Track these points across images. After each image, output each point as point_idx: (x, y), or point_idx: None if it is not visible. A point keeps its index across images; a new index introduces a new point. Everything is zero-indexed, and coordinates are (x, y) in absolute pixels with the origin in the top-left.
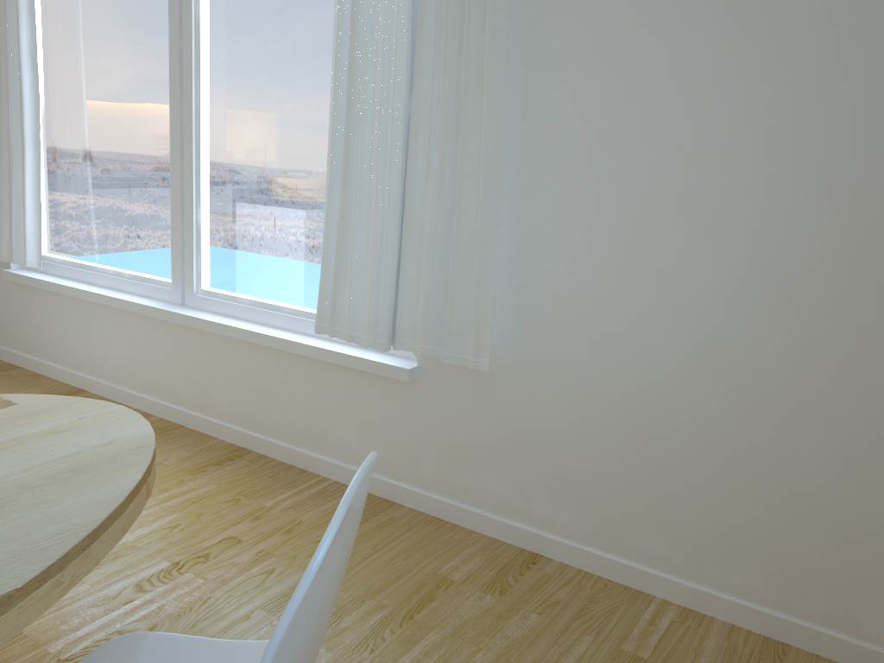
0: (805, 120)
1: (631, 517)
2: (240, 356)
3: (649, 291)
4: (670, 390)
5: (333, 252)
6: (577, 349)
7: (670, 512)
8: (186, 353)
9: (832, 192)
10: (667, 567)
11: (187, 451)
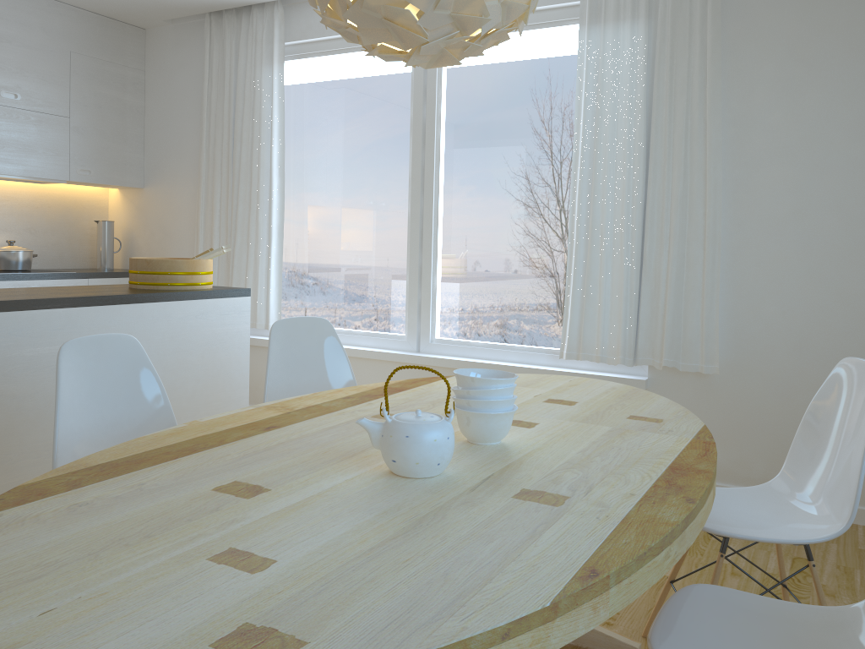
0: None
1: None
2: None
3: (837, 309)
4: None
5: (579, 299)
6: (782, 353)
7: None
8: None
9: None
10: (864, 502)
11: None
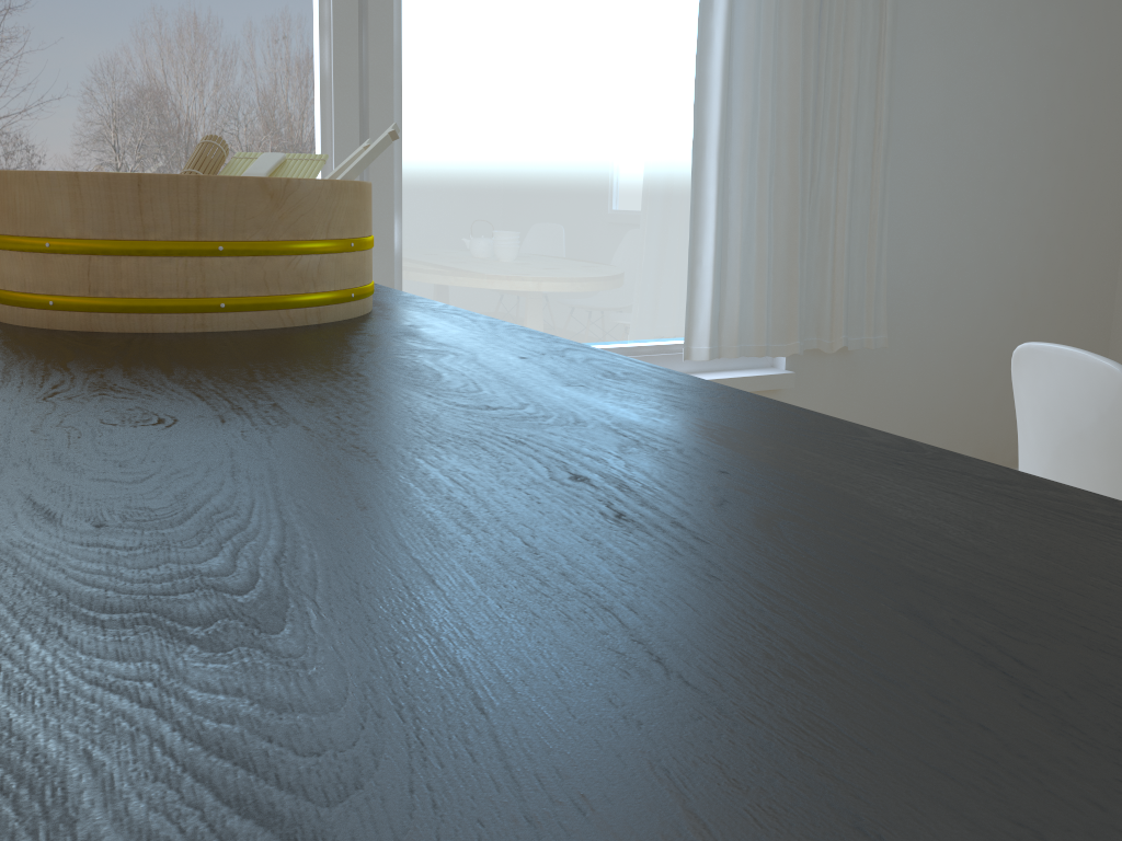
0: (1051, 105)
1: (954, 441)
2: None
3: (969, 245)
4: (979, 324)
5: (721, 252)
6: (922, 308)
7: (976, 424)
8: None
9: (1060, 156)
10: None
11: None
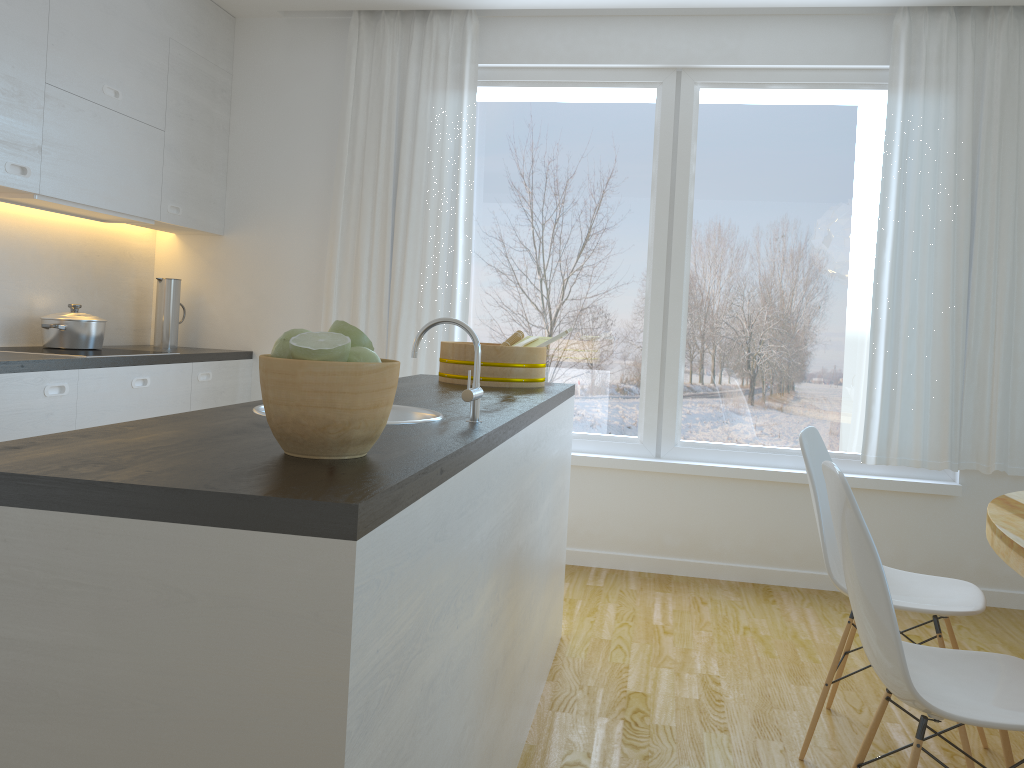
0: None
1: None
2: (750, 498)
3: None
4: None
5: (888, 396)
6: None
7: None
8: (676, 502)
9: None
10: None
11: (725, 590)
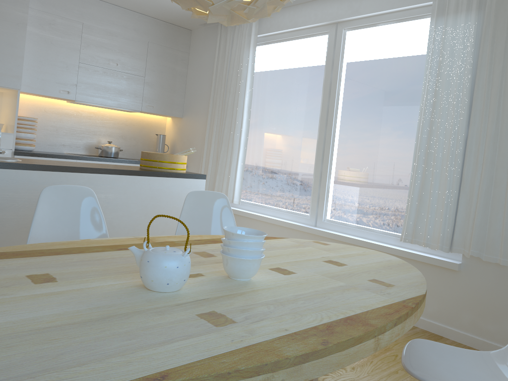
0: None
1: None
2: None
3: None
4: None
5: (415, 201)
6: None
7: None
8: None
9: None
10: None
11: None
